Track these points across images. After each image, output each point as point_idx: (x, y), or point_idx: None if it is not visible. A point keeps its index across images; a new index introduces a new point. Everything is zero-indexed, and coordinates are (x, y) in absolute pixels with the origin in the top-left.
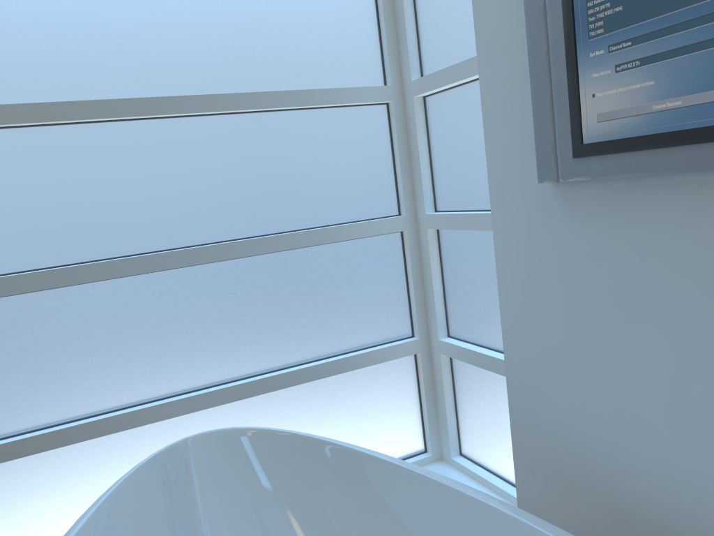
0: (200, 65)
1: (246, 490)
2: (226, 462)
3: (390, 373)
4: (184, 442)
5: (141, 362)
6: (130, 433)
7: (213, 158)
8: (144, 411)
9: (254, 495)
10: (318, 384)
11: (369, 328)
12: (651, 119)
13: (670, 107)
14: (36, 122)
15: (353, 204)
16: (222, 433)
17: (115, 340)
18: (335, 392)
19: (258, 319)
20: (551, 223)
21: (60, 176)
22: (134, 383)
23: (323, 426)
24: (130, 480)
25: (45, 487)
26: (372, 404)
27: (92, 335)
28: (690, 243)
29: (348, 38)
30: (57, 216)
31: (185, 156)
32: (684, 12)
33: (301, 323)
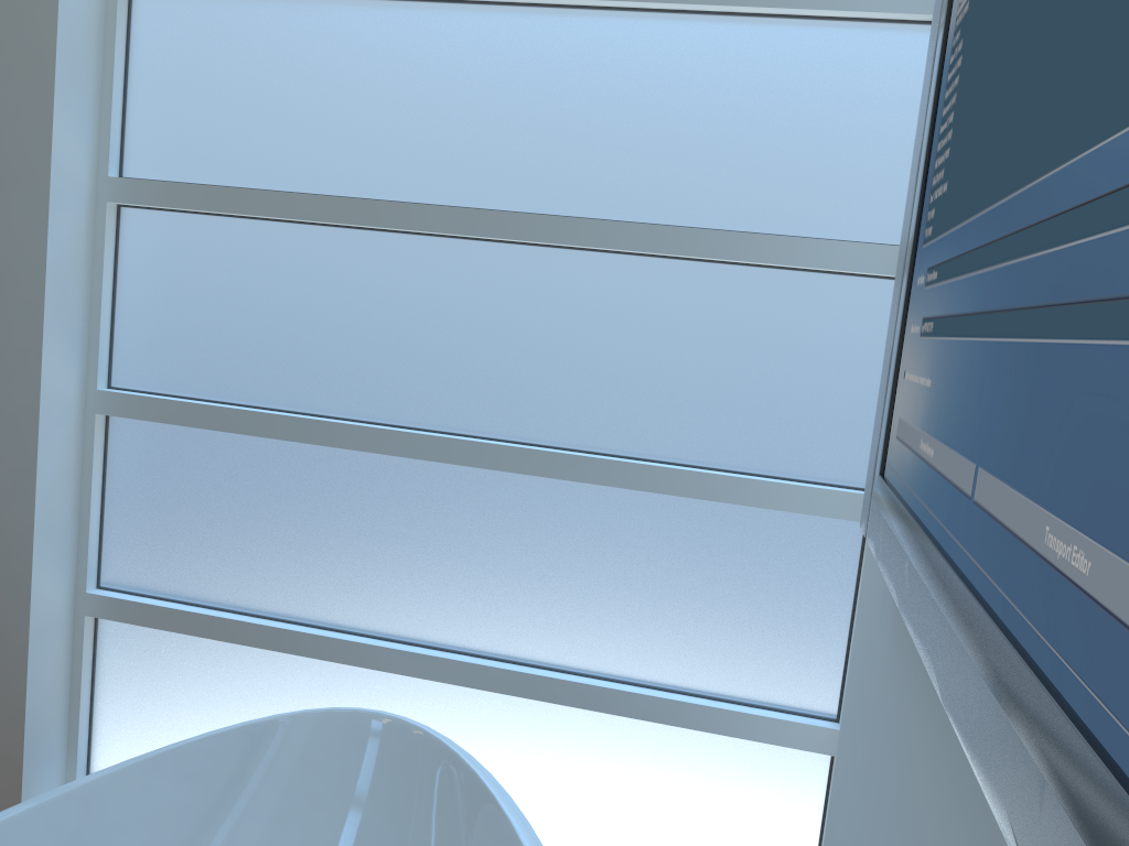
0: (570, 169)
1: (390, 827)
2: (389, 771)
3: (771, 766)
4: (352, 713)
5: (381, 579)
6: (343, 668)
7: (553, 314)
8: (360, 647)
9: (396, 841)
10: (630, 725)
11: (750, 670)
12: (915, 471)
13: (927, 457)
14: (328, 222)
15: (778, 447)
16: (403, 727)
17: (356, 536)
18: (657, 751)
19: (558, 582)
20: (882, 619)
21: (346, 297)
22: (365, 603)
23: (621, 795)
24: (252, 729)
25: (235, 688)
26: (720, 803)
27: (331, 518)
28: (931, 809)
29: (850, 150)
30: (330, 350)
31: (512, 304)
32: (971, 227)
33: (628, 614)
